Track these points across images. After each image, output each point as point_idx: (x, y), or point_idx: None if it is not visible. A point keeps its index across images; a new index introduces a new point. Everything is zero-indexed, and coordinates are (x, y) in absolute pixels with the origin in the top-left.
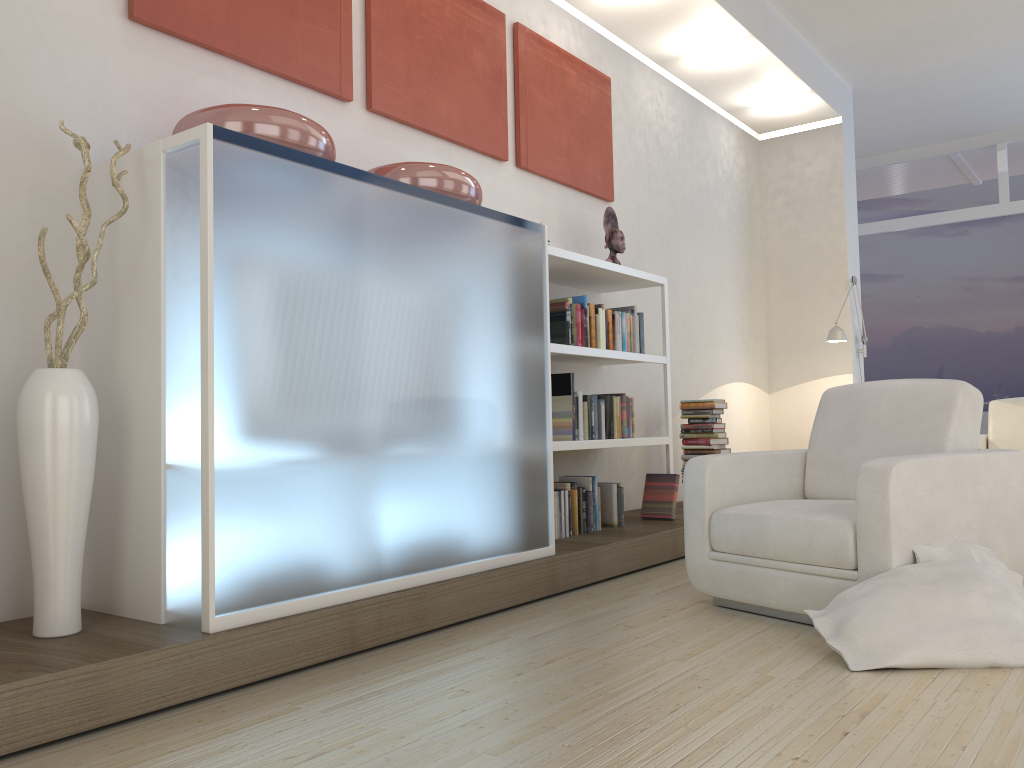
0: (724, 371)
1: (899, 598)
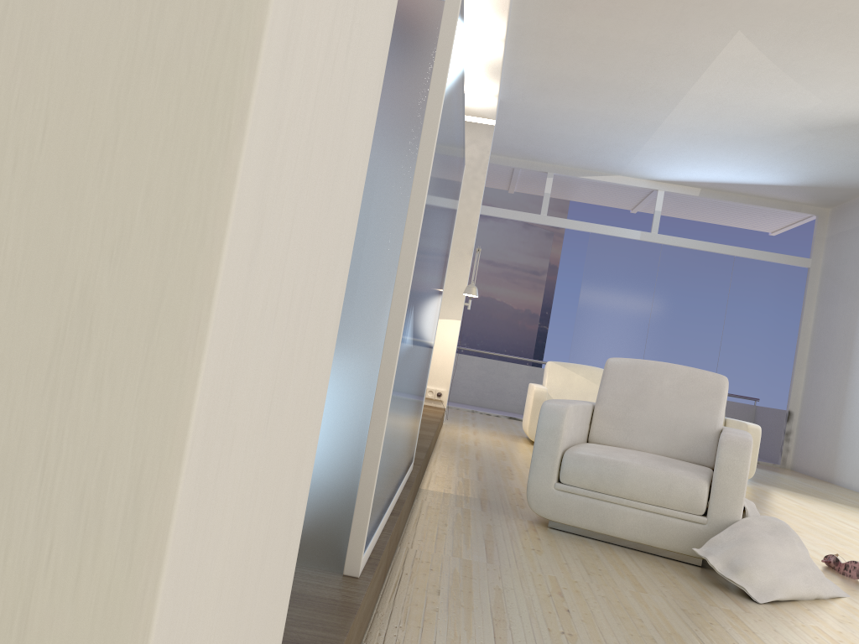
0: None
1: (766, 545)
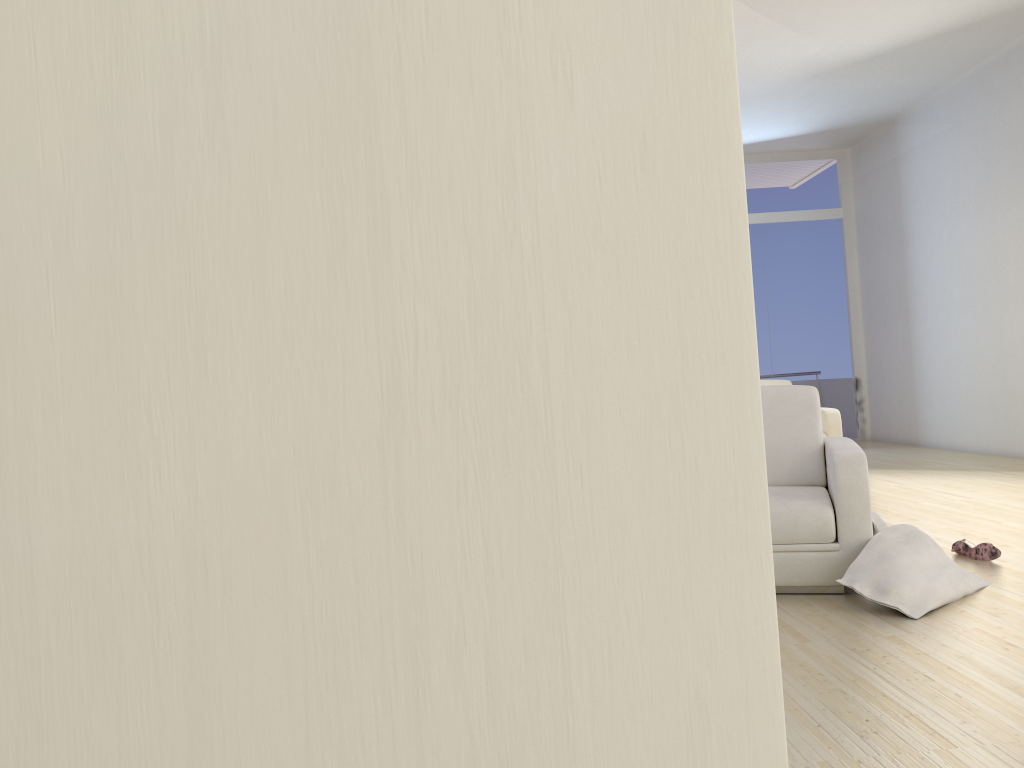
0: None
1: (905, 558)
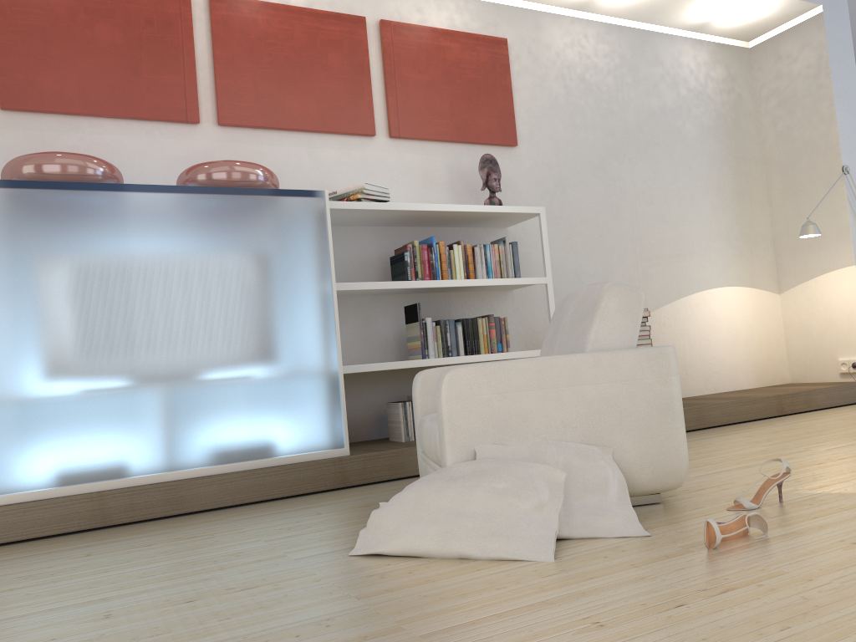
0: (701, 278)
1: (415, 493)
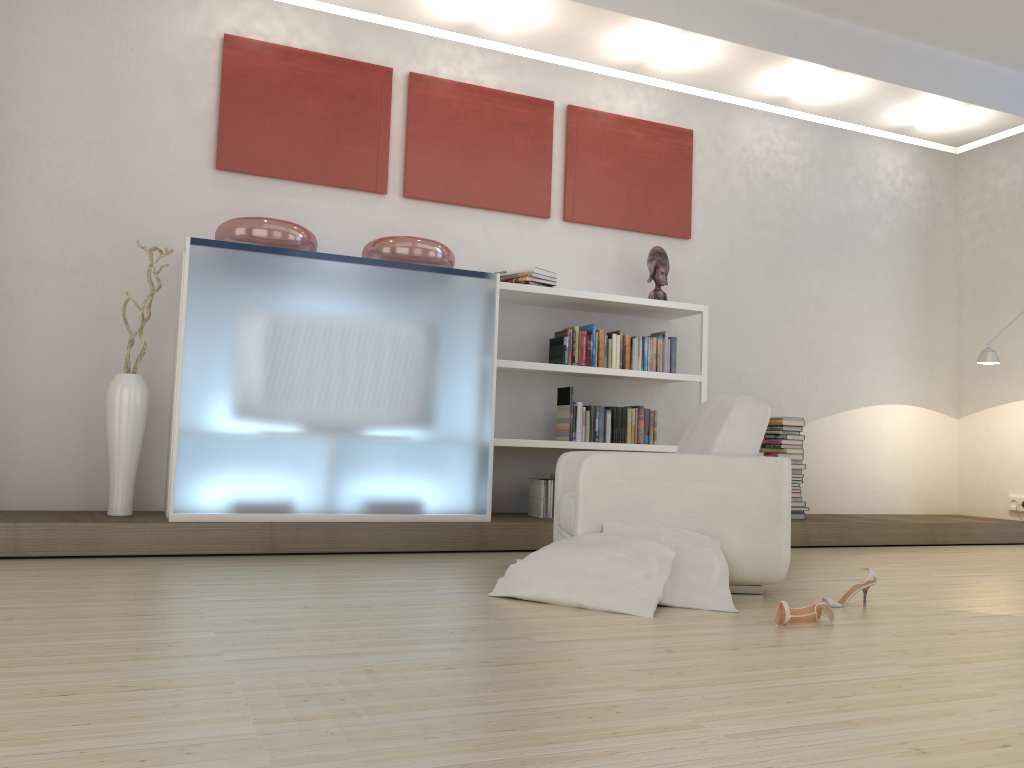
0: (870, 392)
1: (548, 552)
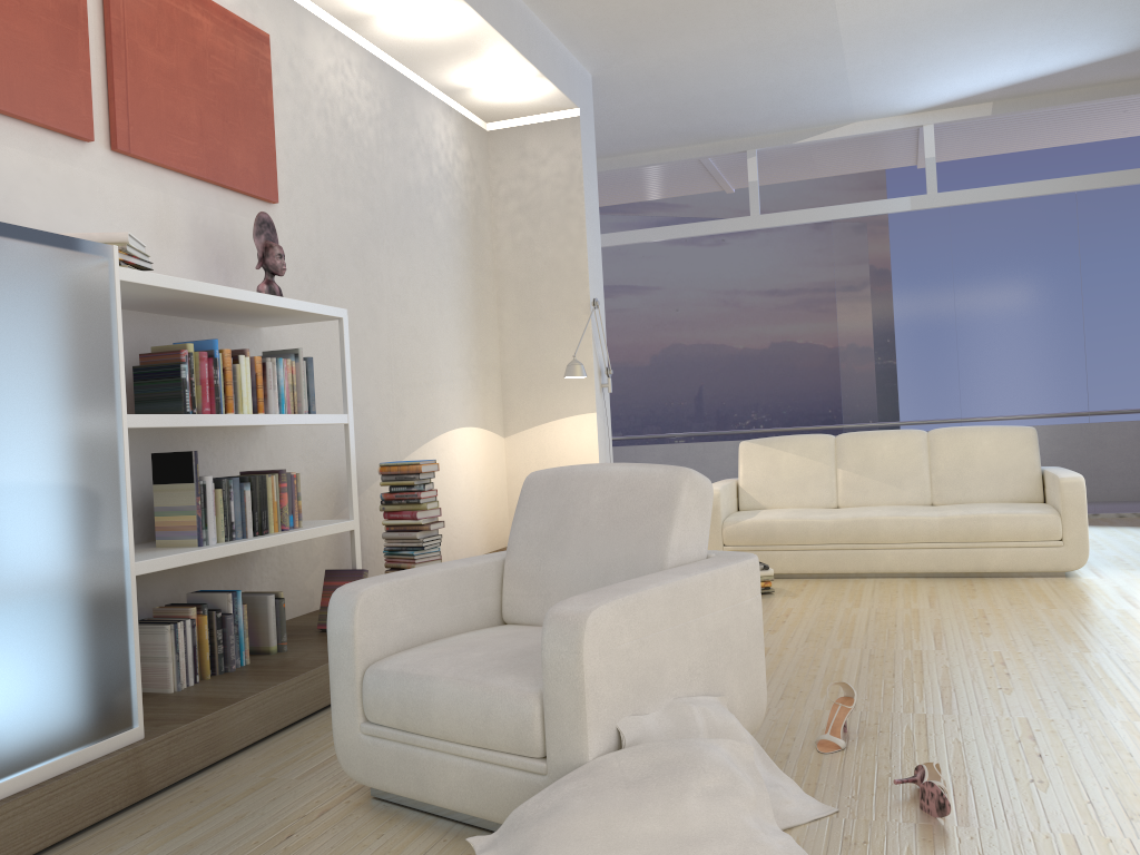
0: (446, 415)
1: (592, 817)
